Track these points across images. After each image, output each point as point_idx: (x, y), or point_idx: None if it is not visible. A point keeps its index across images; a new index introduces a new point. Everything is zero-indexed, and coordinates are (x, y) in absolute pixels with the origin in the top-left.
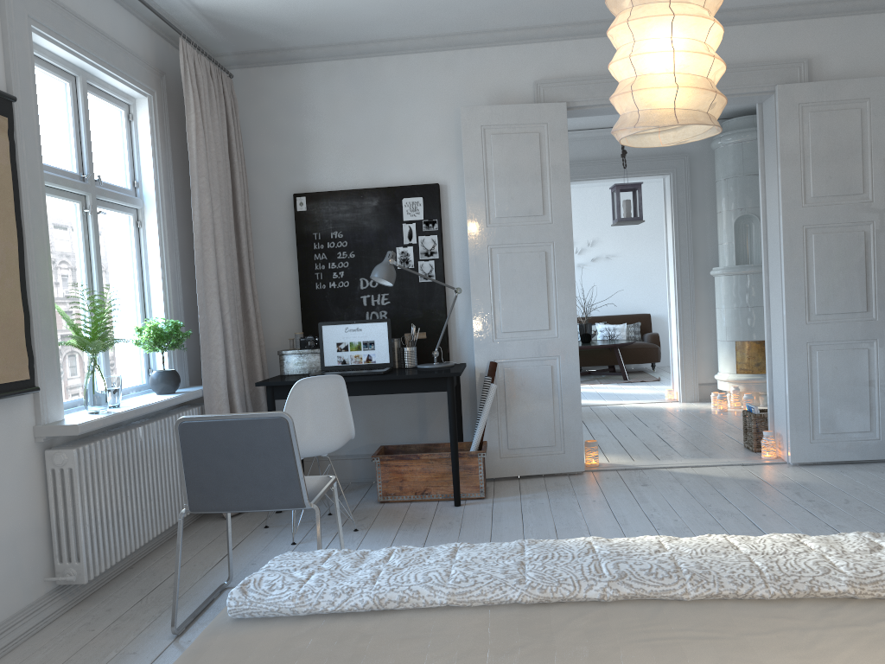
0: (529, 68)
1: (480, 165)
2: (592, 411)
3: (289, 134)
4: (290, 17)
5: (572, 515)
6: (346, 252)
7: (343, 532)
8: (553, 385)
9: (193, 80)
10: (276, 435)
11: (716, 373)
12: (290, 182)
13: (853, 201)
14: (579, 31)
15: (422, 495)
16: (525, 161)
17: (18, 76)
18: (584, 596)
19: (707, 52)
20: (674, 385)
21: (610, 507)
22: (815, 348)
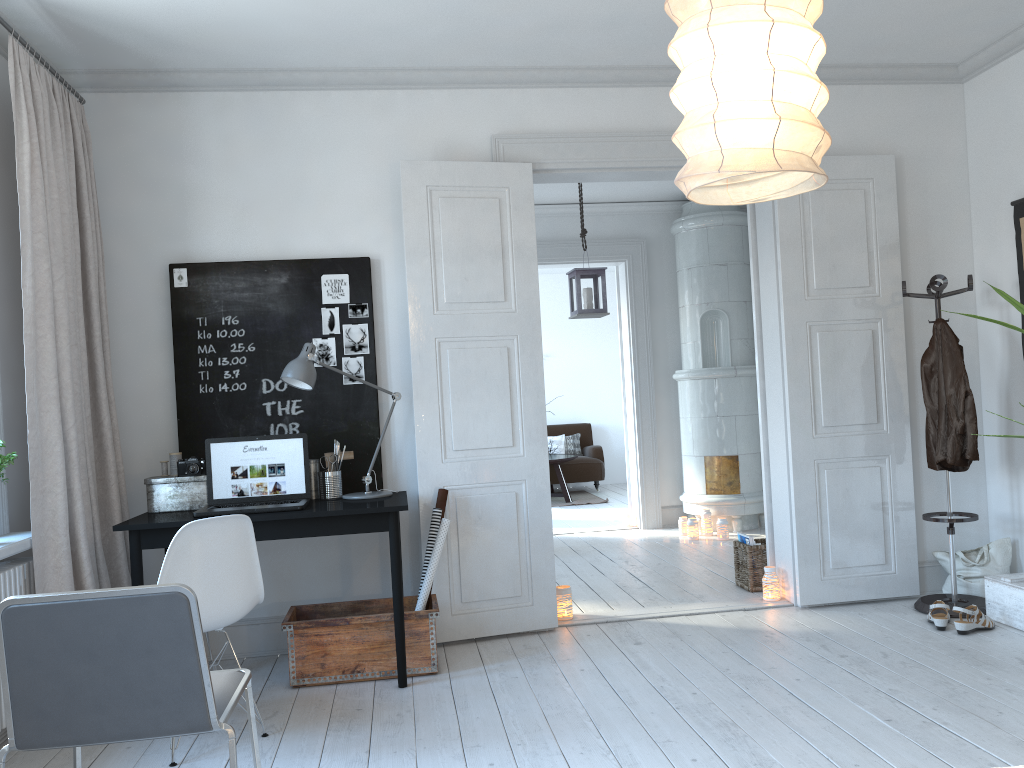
0: (485, 119)
1: (426, 236)
2: None
3: (165, 184)
4: (173, 25)
5: (561, 693)
6: (243, 344)
7: (246, 739)
8: (518, 517)
9: (27, 97)
10: (168, 621)
11: (681, 493)
12: (165, 249)
13: (859, 294)
14: (547, 78)
15: (352, 674)
16: (482, 233)
17: None
18: None
19: (814, 75)
20: (632, 508)
21: (606, 679)
22: (823, 467)
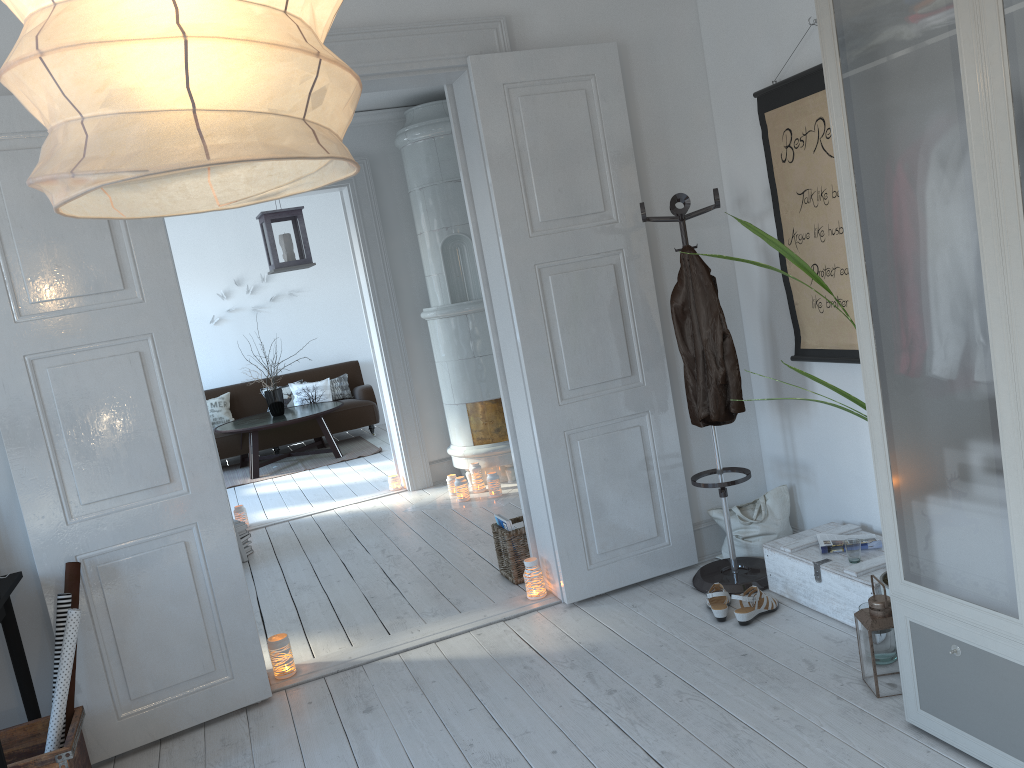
0: None
1: None
2: (292, 533)
3: None
4: None
5: None
6: None
7: None
8: (195, 572)
9: None
10: None
11: (449, 443)
12: None
13: (594, 222)
14: None
15: None
16: None
17: None
18: None
19: None
20: (399, 468)
21: None
22: (575, 438)
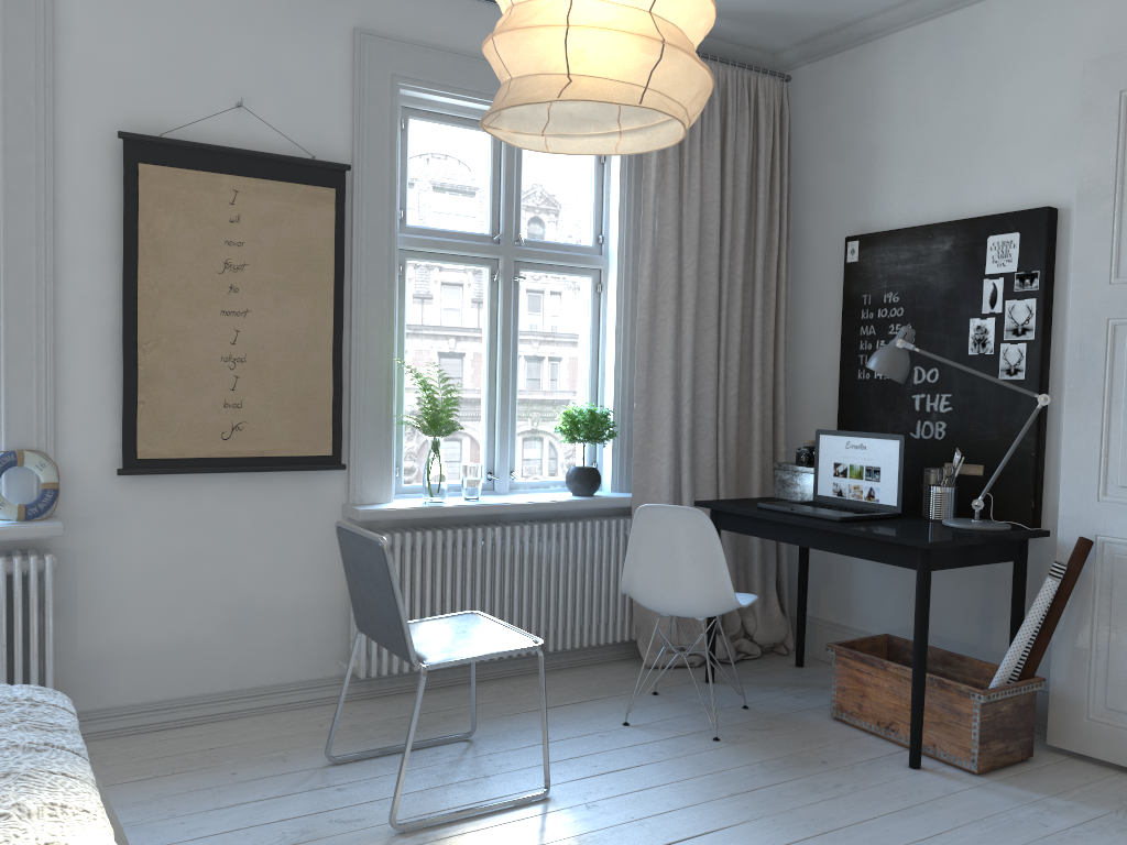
0: None
1: (1110, 167)
2: None
3: (855, 148)
4: None
5: None
6: (900, 325)
7: (701, 735)
8: None
9: None
10: (380, 565)
11: None
12: (849, 220)
13: None
14: None
15: (886, 730)
16: None
17: (366, 142)
18: None
19: None
20: None
21: None
22: None
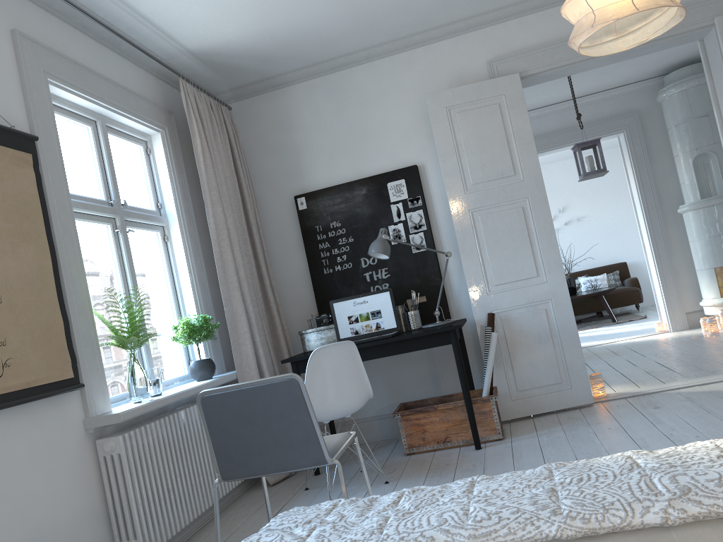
0: (480, 51)
1: (451, 141)
2: (589, 352)
3: (284, 147)
4: (268, 46)
5: (591, 444)
6: (345, 238)
7: (375, 485)
8: (550, 326)
9: (195, 112)
10: (289, 396)
11: (701, 300)
12: (290, 187)
13: None
14: (520, 9)
15: (444, 443)
16: (490, 130)
17: (39, 120)
18: (641, 523)
19: None
20: (662, 317)
21: (627, 432)
22: None
